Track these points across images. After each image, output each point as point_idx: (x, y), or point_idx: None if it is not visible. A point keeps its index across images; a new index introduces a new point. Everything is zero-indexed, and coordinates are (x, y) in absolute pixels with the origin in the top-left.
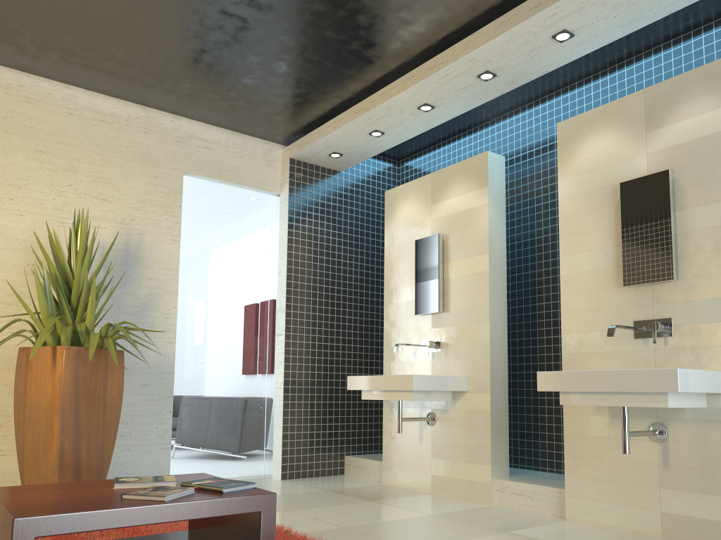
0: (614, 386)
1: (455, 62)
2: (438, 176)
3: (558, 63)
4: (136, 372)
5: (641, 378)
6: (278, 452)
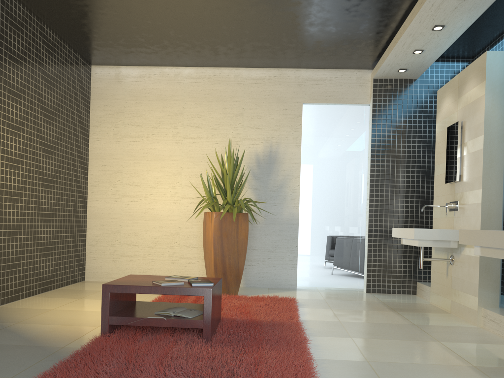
0: (489, 243)
1: None
2: (461, 75)
3: None
4: (277, 223)
5: (501, 238)
6: (365, 275)
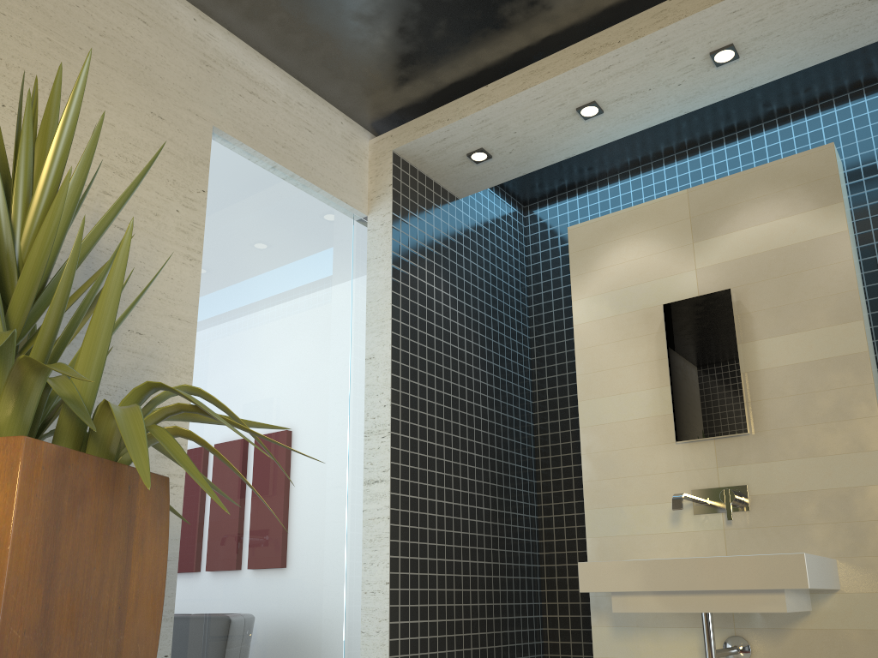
0: None
1: None
2: (705, 192)
3: None
4: None
5: None
6: None
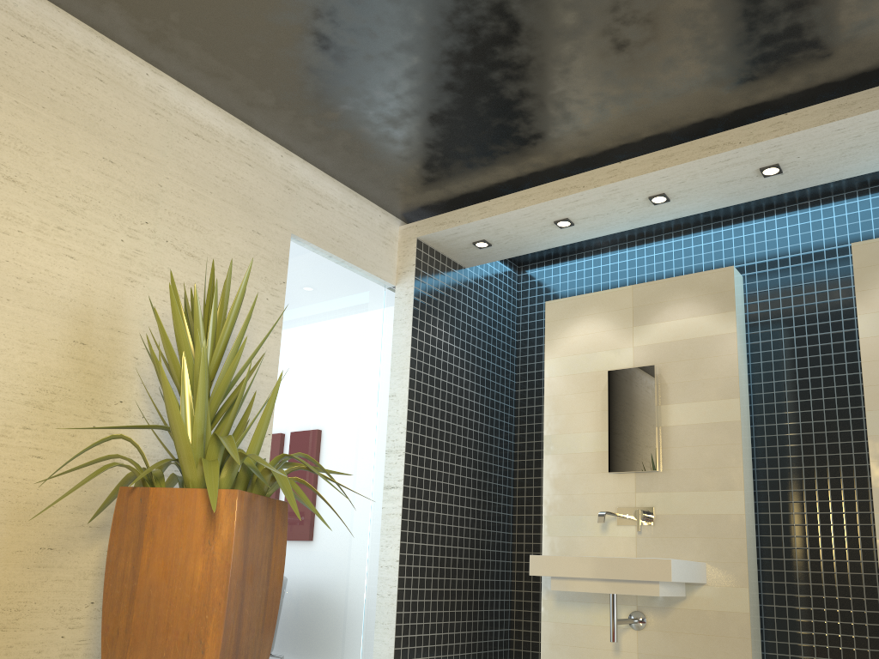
0: None
1: (753, 144)
2: (644, 290)
3: (861, 170)
4: None
5: None
6: None
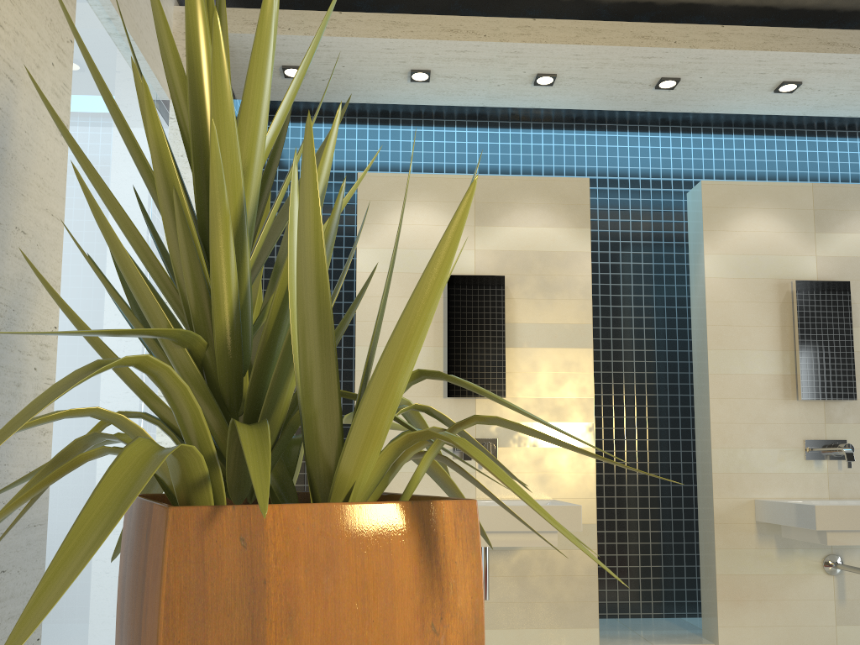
0: None
1: (688, 49)
2: (489, 184)
3: (722, 109)
4: None
5: None
6: None
